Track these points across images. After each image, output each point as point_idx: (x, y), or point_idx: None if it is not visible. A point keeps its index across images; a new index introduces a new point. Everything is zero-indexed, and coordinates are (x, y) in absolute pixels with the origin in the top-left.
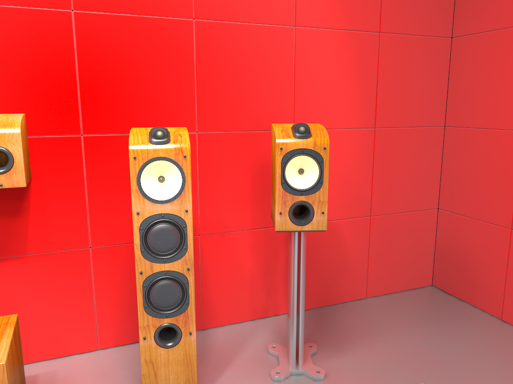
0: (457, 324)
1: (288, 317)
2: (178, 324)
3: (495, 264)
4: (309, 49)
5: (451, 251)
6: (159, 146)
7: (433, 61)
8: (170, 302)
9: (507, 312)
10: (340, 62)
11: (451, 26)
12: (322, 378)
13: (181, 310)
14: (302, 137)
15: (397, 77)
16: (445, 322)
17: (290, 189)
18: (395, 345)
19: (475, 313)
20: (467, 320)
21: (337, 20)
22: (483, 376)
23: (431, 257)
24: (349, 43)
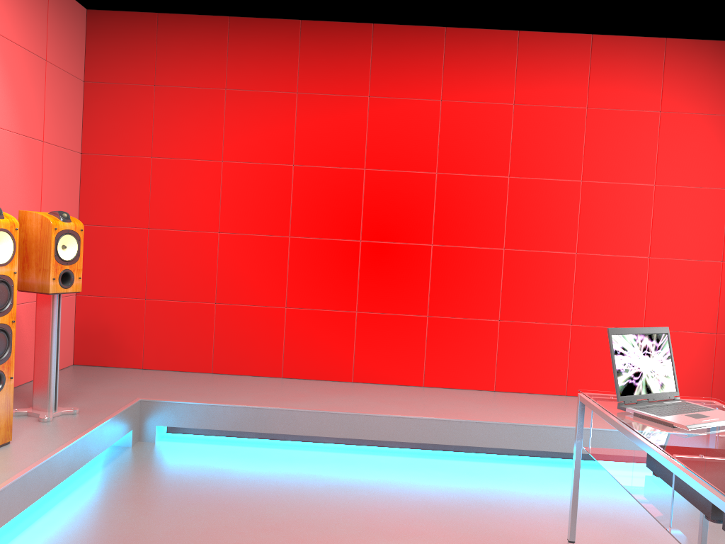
0: (120, 376)
1: (42, 372)
2: (3, 370)
3: (134, 328)
4: (3, 147)
5: (92, 329)
6: (0, 220)
7: (72, 170)
8: (2, 350)
9: (147, 361)
10: (21, 162)
11: (81, 144)
12: (78, 411)
13: (6, 358)
14: (67, 221)
15: (53, 180)
16: (112, 377)
17: (60, 260)
18: (98, 391)
19: (124, 370)
20: (123, 373)
21: (20, 126)
22: (164, 388)
23: (72, 339)
24: (26, 147)
